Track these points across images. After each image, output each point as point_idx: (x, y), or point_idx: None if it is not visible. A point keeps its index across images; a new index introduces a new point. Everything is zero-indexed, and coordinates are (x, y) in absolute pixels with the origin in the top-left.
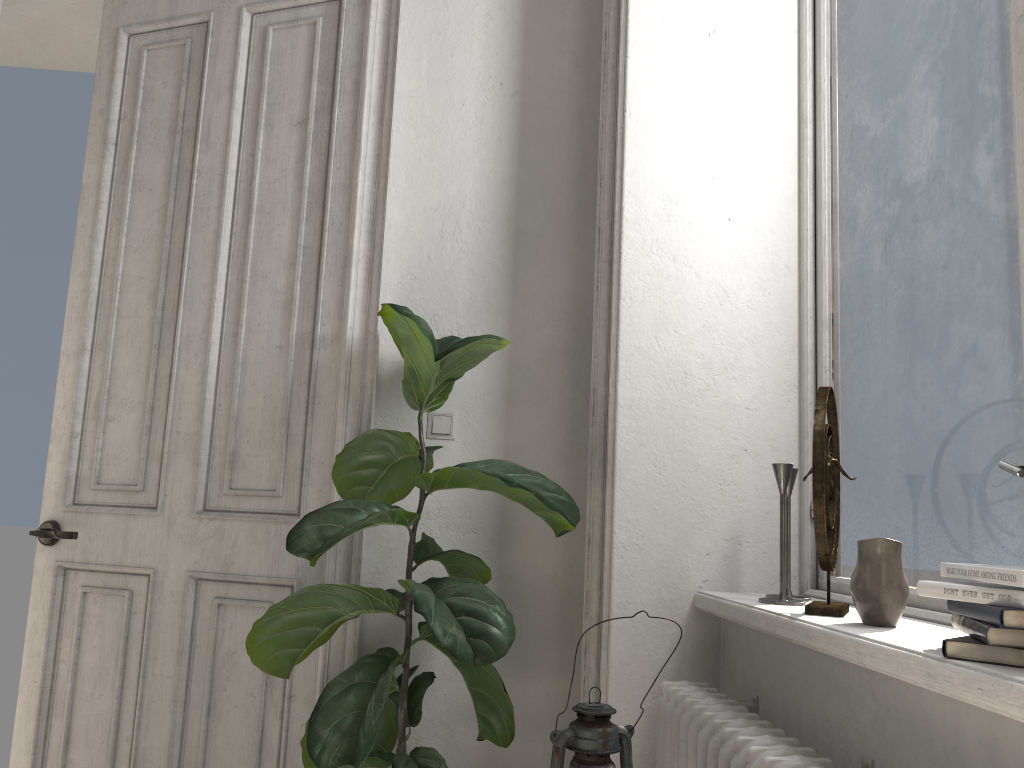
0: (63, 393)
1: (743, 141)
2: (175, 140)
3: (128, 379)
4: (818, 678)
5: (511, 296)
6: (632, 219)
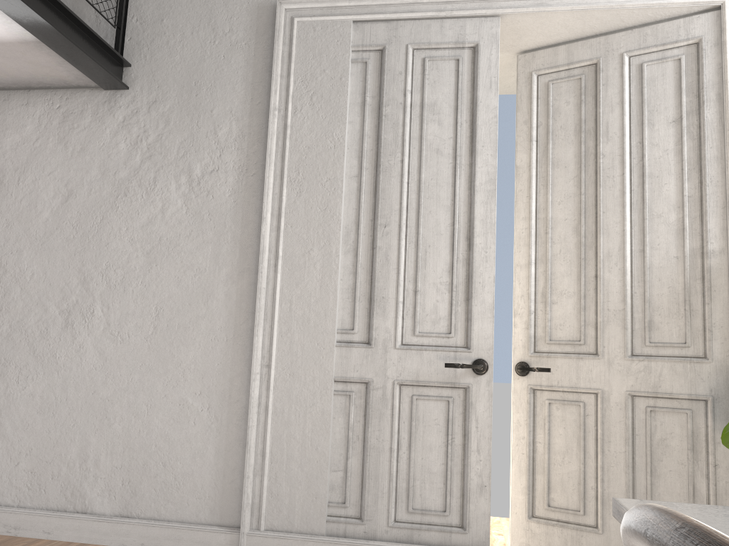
0: (520, 288)
1: None
2: (581, 136)
3: (564, 279)
4: None
5: None
6: None
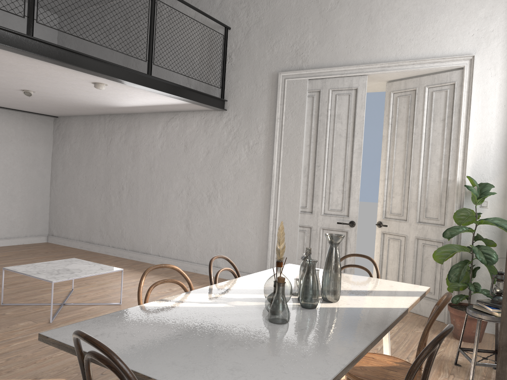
0: (380, 190)
1: None
2: (407, 124)
3: (397, 187)
4: None
5: (506, 168)
6: None
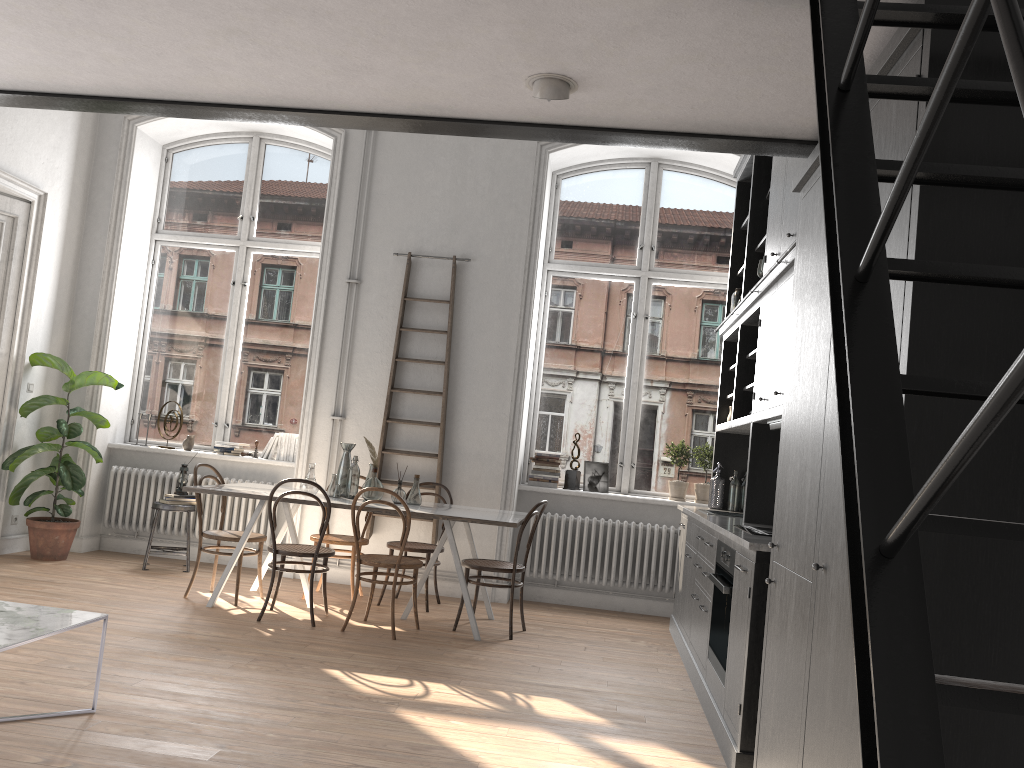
0: None
1: (131, 317)
2: None
3: None
4: (169, 461)
5: (50, 344)
6: (111, 337)
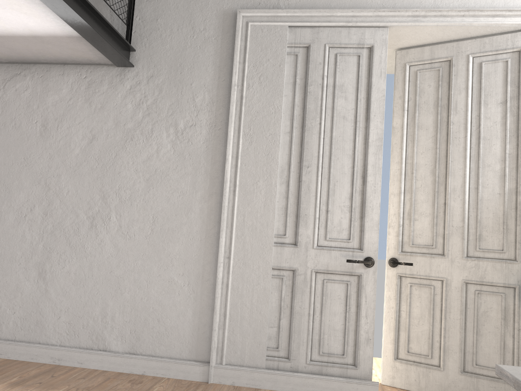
0: (393, 209)
1: None
2: (438, 109)
3: (423, 204)
4: None
5: None
6: None
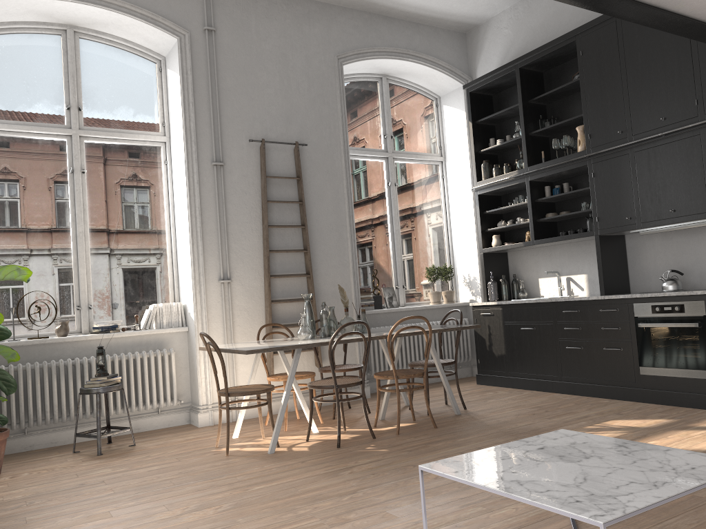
0: None
1: None
2: None
3: None
4: (48, 350)
5: None
6: None
